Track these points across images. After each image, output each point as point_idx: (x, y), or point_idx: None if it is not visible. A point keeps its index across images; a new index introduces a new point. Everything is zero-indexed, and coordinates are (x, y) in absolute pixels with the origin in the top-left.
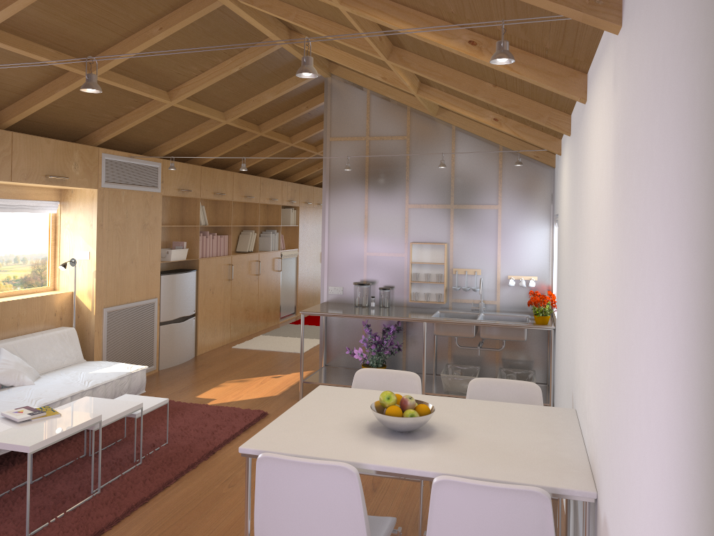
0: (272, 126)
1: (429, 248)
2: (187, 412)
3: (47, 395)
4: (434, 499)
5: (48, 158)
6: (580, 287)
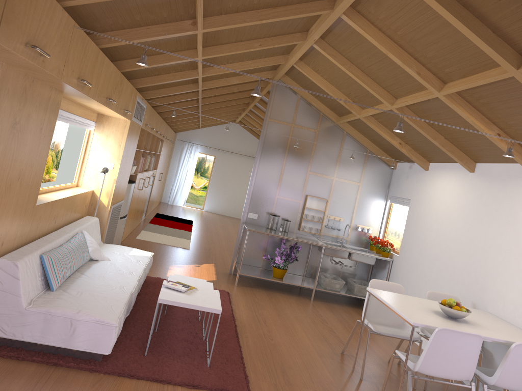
0: (211, 94)
1: (317, 200)
2: None
3: (132, 270)
4: (511, 351)
5: (127, 97)
6: (509, 256)
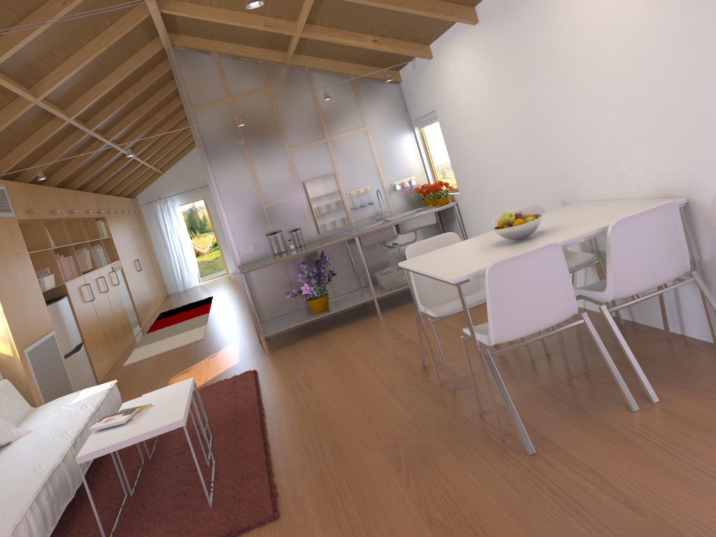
0: (102, 120)
1: (321, 182)
2: None
3: (68, 427)
4: (612, 240)
5: None
6: (569, 109)
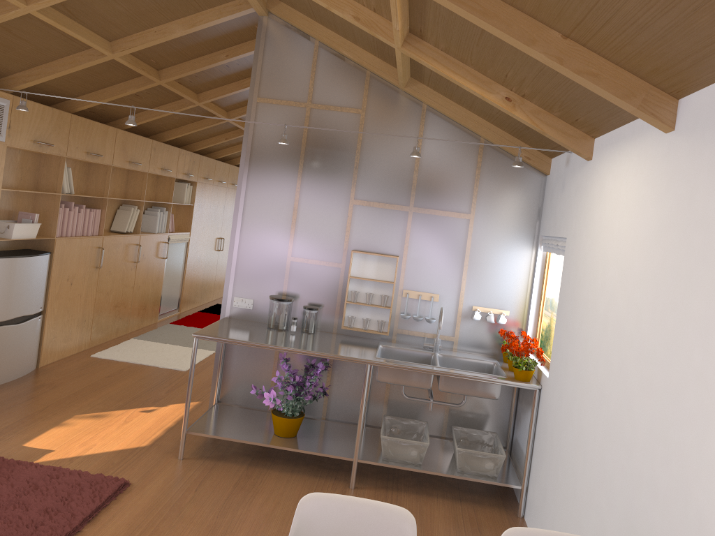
0: (177, 74)
1: (376, 260)
2: (2, 480)
3: None
4: None
5: None
6: None
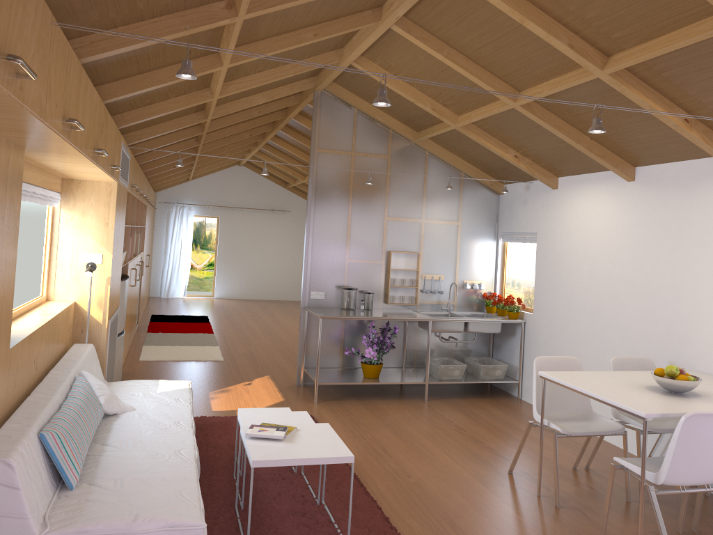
0: (220, 126)
1: (404, 257)
2: None
3: (177, 418)
4: None
5: (112, 145)
6: None
